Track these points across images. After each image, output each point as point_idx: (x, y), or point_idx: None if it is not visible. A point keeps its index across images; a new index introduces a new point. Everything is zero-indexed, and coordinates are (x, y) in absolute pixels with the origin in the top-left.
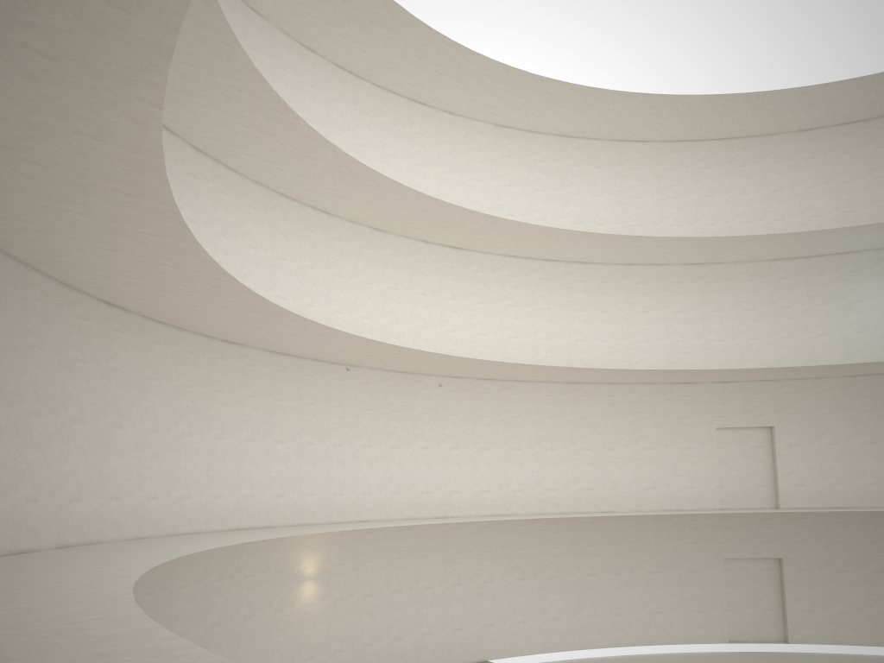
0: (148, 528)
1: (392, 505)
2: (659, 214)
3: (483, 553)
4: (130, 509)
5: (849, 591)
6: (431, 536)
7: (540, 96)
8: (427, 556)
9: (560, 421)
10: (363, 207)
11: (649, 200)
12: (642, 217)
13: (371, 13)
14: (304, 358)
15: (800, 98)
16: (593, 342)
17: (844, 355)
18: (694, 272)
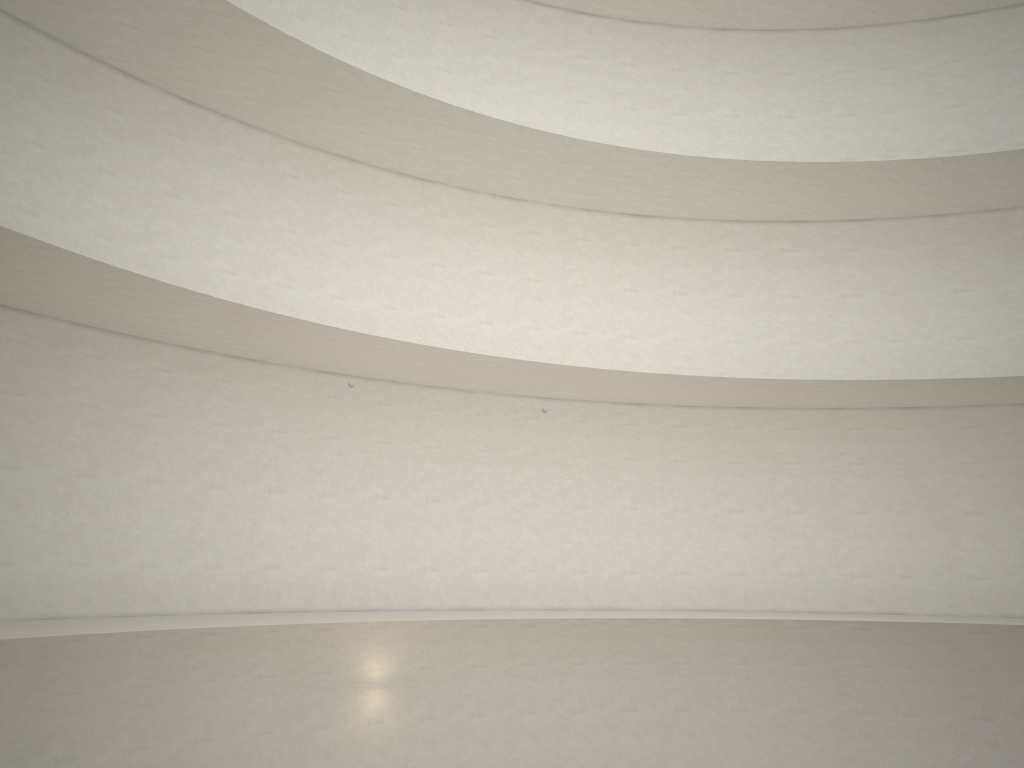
0: (70, 605)
1: (522, 588)
2: (998, 128)
3: (676, 666)
4: (34, 579)
5: None
6: (587, 636)
7: None
8: (580, 664)
9: (813, 469)
10: (463, 163)
11: (979, 108)
12: (966, 137)
13: None
14: (376, 380)
15: None
16: (873, 344)
17: None
18: None
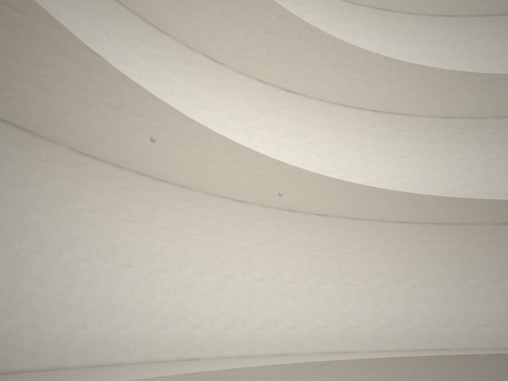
0: None
1: (225, 341)
2: None
3: None
4: None
5: None
6: (267, 375)
7: None
8: None
9: (392, 259)
10: (197, 19)
11: (461, 64)
12: None
13: None
14: (124, 169)
15: None
16: (419, 185)
17: None
18: (507, 124)
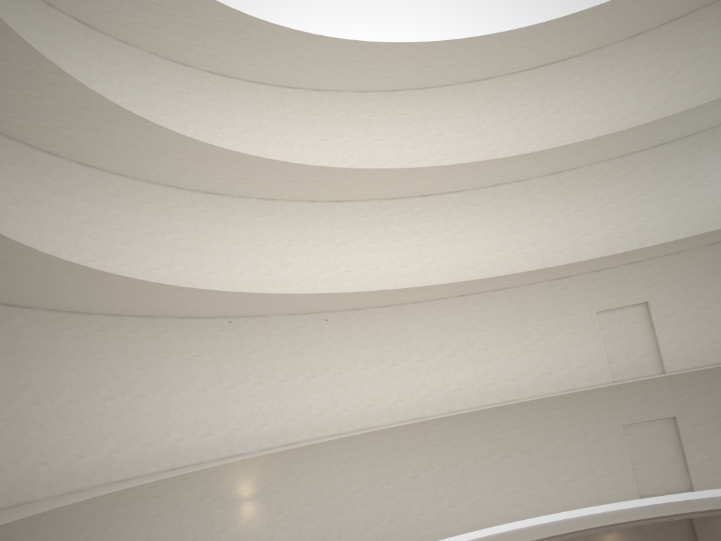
0: (79, 483)
1: (315, 426)
2: (515, 137)
3: (406, 454)
4: (59, 470)
5: None
6: (355, 446)
7: (386, 59)
8: (355, 464)
9: (456, 330)
10: (244, 183)
11: (504, 127)
12: (500, 143)
13: (217, 22)
14: (214, 317)
15: (616, 10)
16: (475, 257)
17: (701, 227)
18: (554, 180)
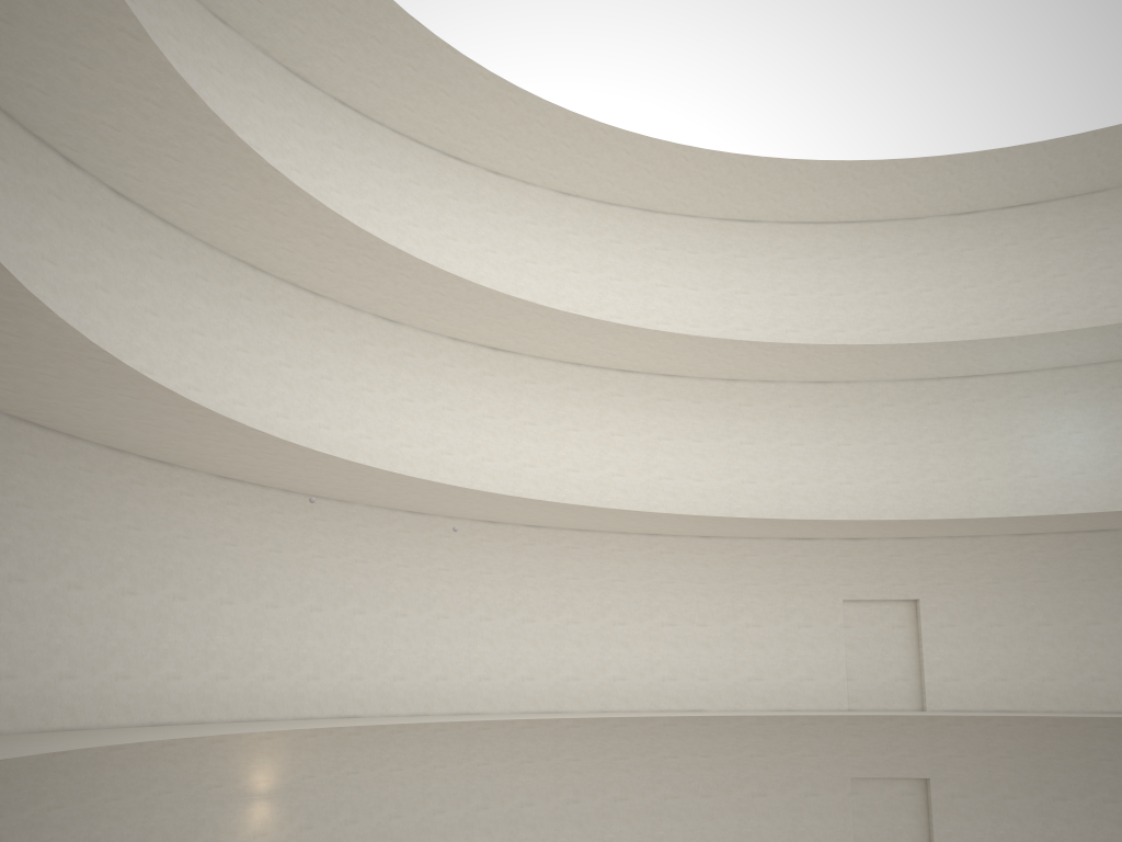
0: None
1: (392, 695)
2: (772, 316)
3: (522, 765)
4: None
5: (1017, 826)
6: (447, 739)
7: (613, 154)
8: (441, 767)
9: (634, 586)
10: (363, 287)
11: (759, 298)
12: (750, 320)
13: (378, 29)
14: (270, 488)
15: (953, 170)
16: (681, 481)
17: (1011, 506)
18: (816, 392)
